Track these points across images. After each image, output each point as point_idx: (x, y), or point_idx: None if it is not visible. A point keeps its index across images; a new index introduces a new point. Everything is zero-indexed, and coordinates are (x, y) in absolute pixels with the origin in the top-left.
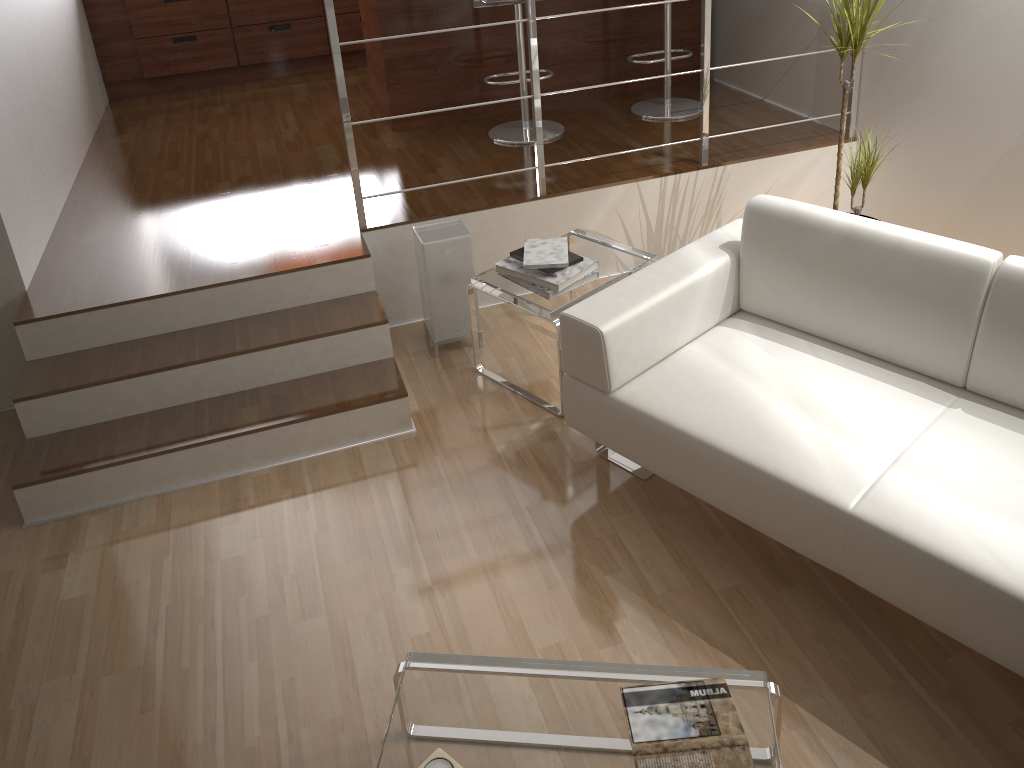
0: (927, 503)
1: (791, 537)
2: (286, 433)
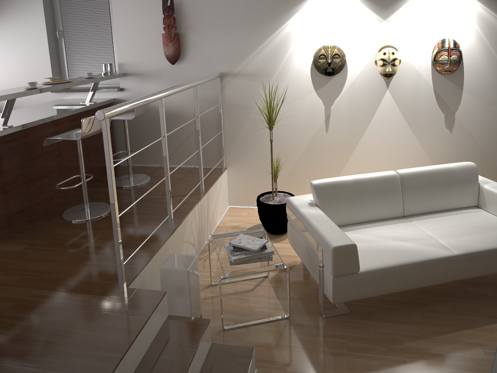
0: (459, 241)
1: (439, 278)
2: None
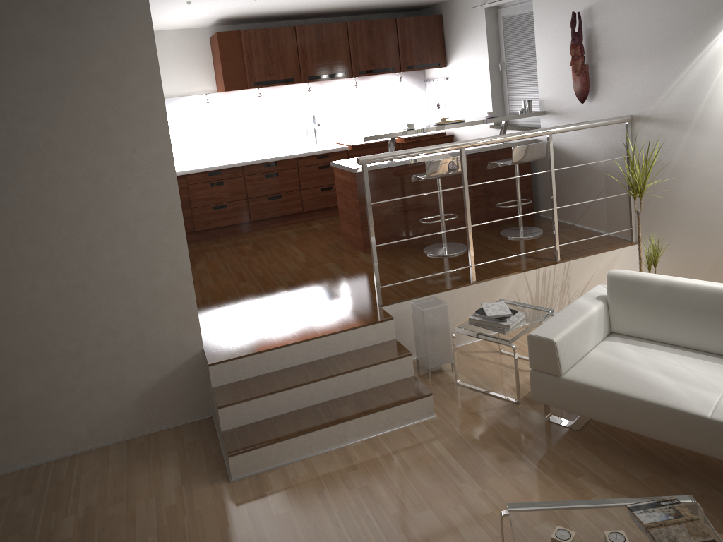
0: None
1: (679, 439)
2: (369, 419)
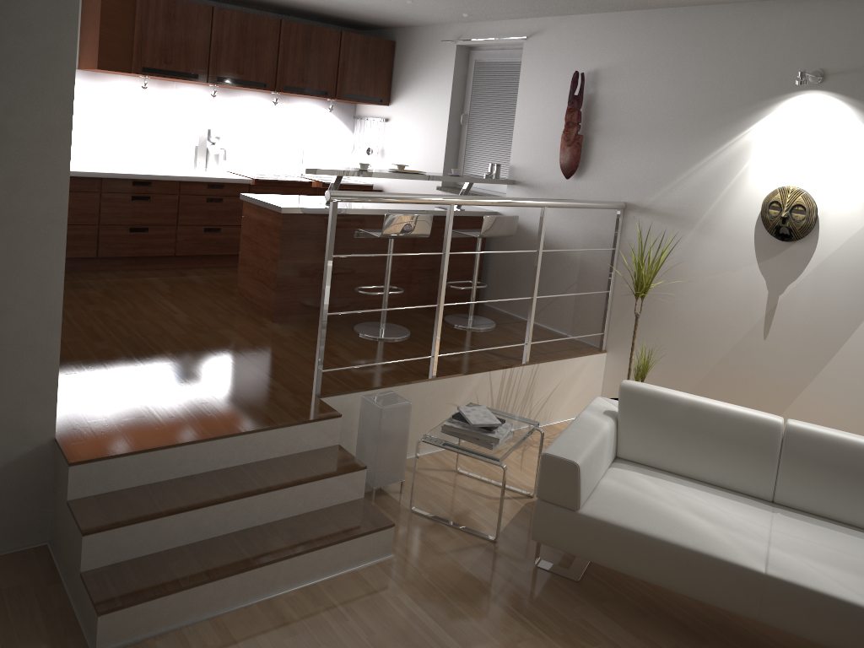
0: (801, 564)
1: (722, 598)
2: (310, 558)
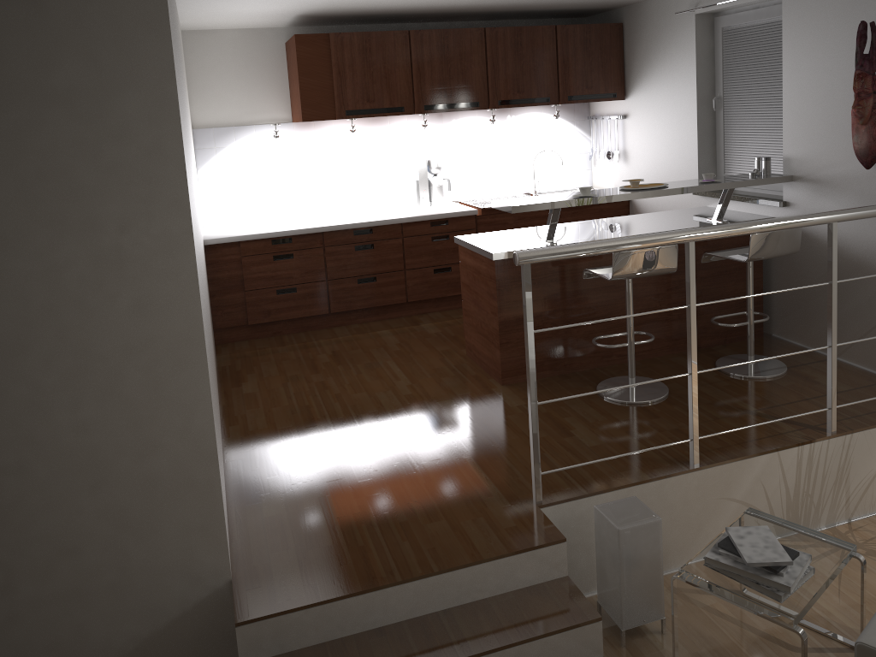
0: None
1: None
2: None
